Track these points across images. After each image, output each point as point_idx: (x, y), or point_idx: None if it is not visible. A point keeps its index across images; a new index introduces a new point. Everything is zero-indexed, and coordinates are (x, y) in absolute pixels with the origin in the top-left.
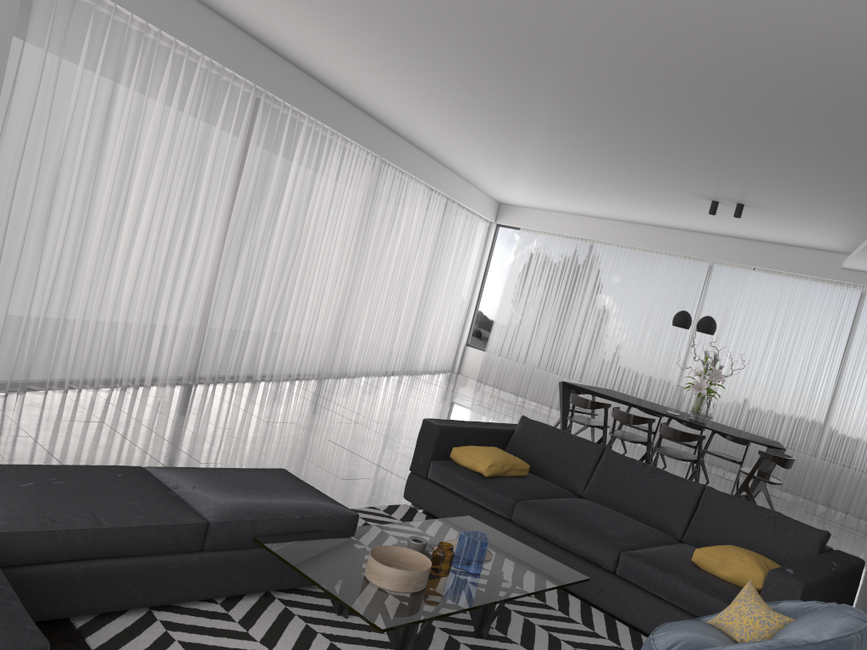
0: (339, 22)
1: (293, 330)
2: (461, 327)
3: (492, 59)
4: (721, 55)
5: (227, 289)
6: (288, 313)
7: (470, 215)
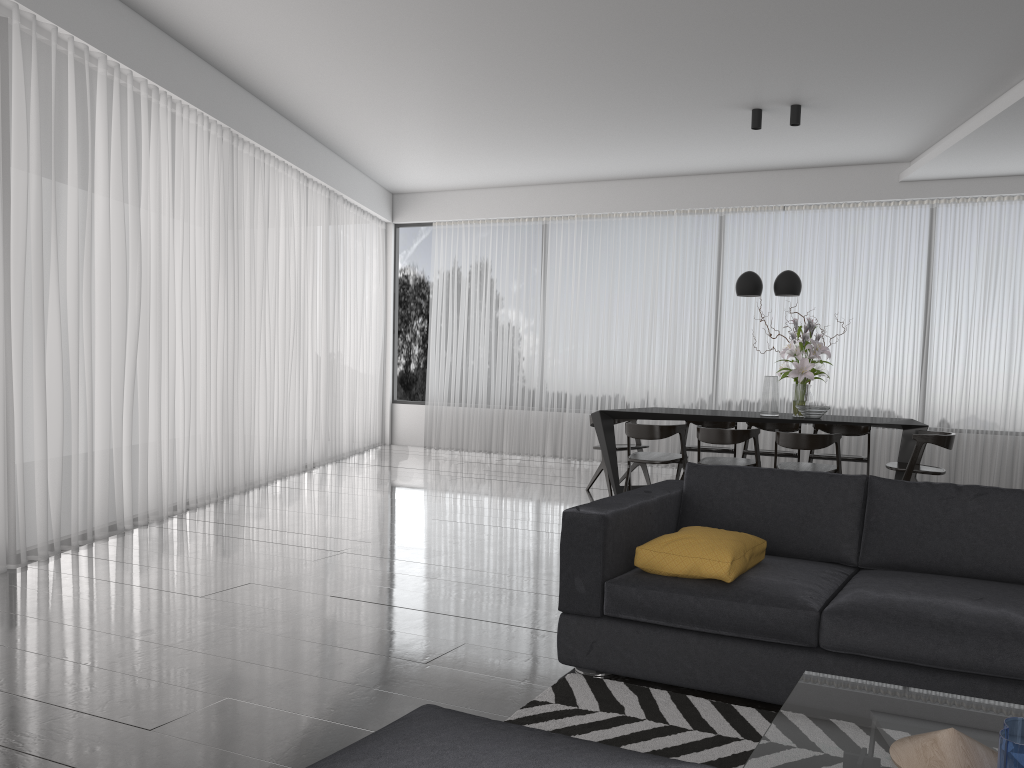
0: None
1: (164, 432)
2: (380, 380)
3: None
4: None
5: (37, 382)
6: (149, 406)
7: (361, 214)
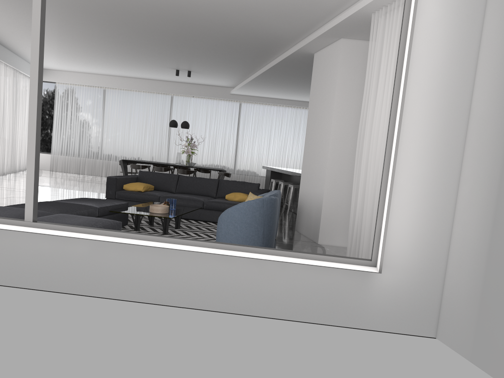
0: (10, 2)
1: None
2: None
3: (93, 22)
4: (200, 32)
5: None
6: None
7: (25, 77)
